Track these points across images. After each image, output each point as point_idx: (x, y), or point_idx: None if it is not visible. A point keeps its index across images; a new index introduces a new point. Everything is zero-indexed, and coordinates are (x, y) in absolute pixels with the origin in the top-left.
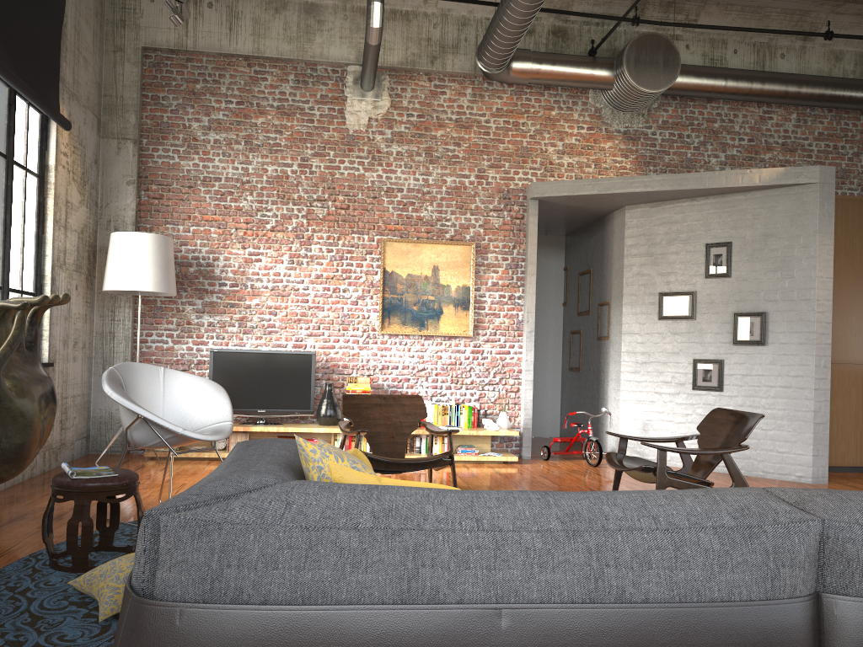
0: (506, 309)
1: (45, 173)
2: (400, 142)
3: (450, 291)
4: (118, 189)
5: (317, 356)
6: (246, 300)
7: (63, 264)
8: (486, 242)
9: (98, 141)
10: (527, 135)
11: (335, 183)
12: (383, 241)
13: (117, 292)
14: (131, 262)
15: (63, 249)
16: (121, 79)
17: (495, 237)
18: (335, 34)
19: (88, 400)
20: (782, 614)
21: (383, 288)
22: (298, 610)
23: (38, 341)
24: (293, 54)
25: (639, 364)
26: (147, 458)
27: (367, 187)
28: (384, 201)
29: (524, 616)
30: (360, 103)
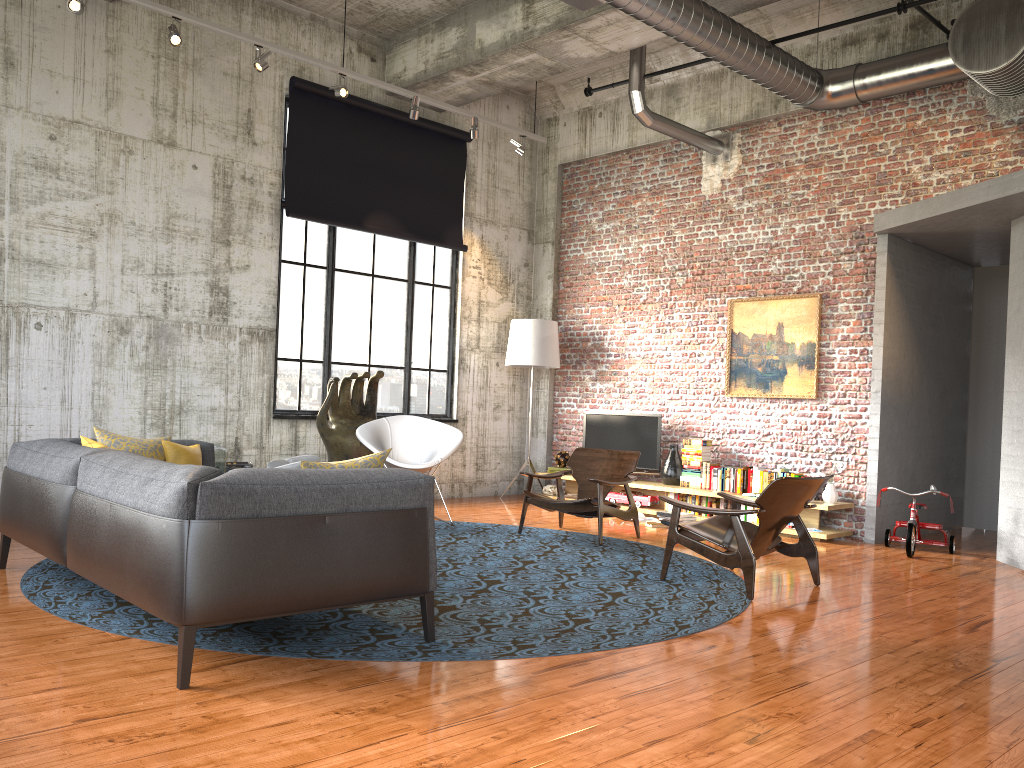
0: (857, 366)
1: (456, 284)
2: (750, 198)
3: (794, 350)
4: (542, 284)
5: (676, 419)
6: (624, 368)
7: (476, 347)
8: (836, 290)
9: (529, 248)
10: (885, 157)
11: (692, 250)
12: (729, 302)
13: (528, 366)
14: (514, 343)
15: (475, 337)
16: (546, 195)
17: (846, 283)
18: (689, 108)
19: (519, 451)
20: (60, 489)
21: (730, 350)
22: (9, 471)
23: (373, 401)
24: (657, 137)
25: (1014, 433)
26: None
27: (718, 250)
28: (735, 261)
29: (29, 479)
30: (713, 167)
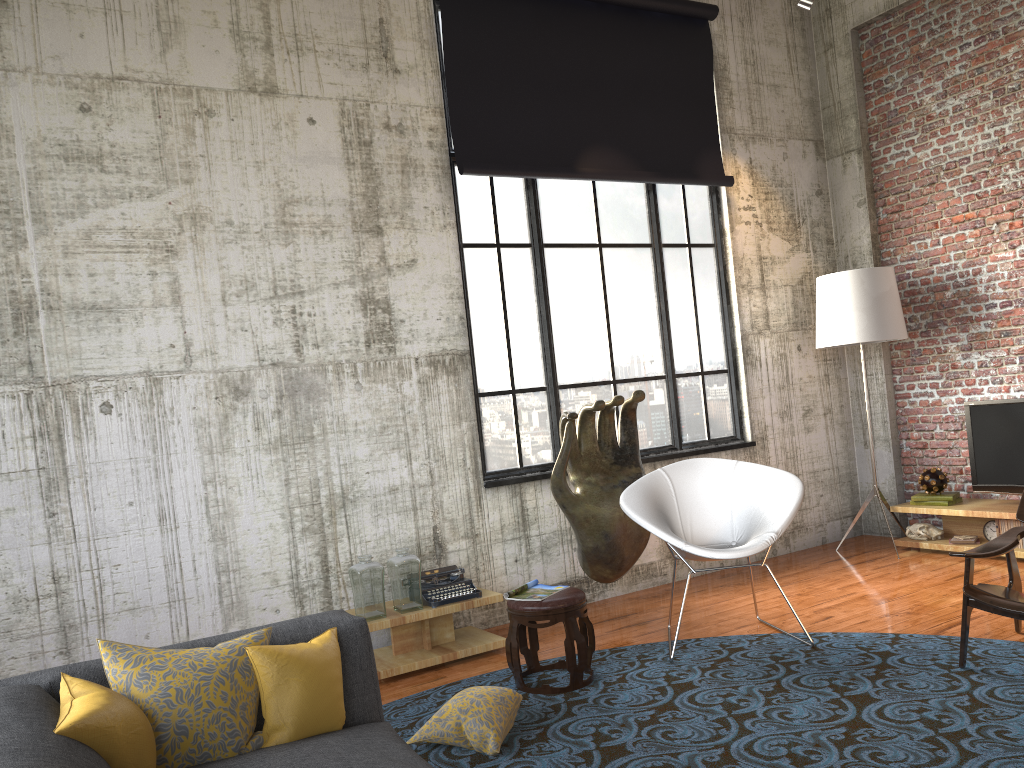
0: None
1: (722, 239)
2: None
3: None
4: (849, 216)
5: None
6: None
7: (765, 328)
8: None
9: (819, 167)
10: None
11: None
12: None
13: (849, 344)
14: (828, 312)
15: (762, 313)
16: (835, 81)
17: None
18: None
19: (848, 473)
20: None
21: None
22: None
23: (633, 440)
24: None
25: None
26: (905, 547)
27: None
28: None
29: None
30: None
